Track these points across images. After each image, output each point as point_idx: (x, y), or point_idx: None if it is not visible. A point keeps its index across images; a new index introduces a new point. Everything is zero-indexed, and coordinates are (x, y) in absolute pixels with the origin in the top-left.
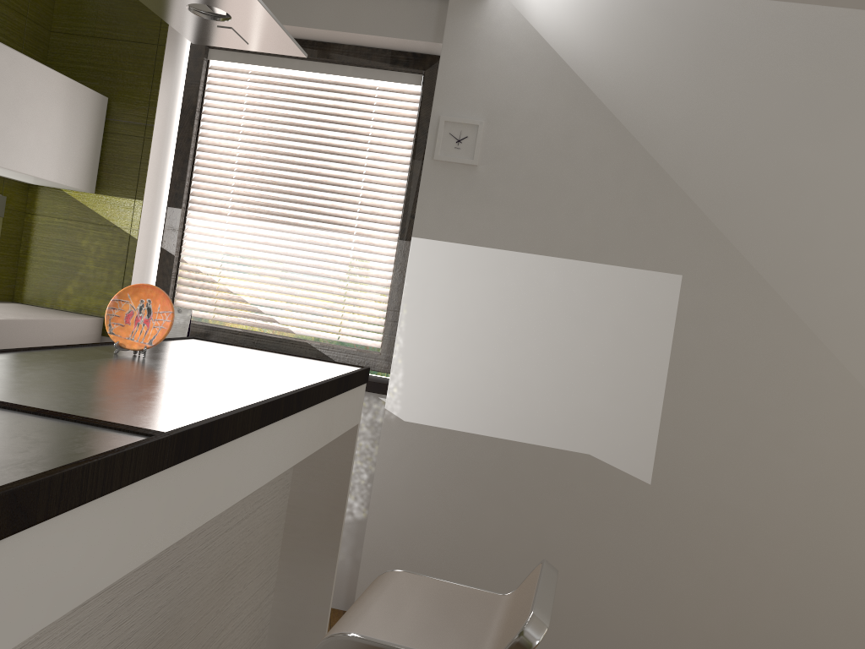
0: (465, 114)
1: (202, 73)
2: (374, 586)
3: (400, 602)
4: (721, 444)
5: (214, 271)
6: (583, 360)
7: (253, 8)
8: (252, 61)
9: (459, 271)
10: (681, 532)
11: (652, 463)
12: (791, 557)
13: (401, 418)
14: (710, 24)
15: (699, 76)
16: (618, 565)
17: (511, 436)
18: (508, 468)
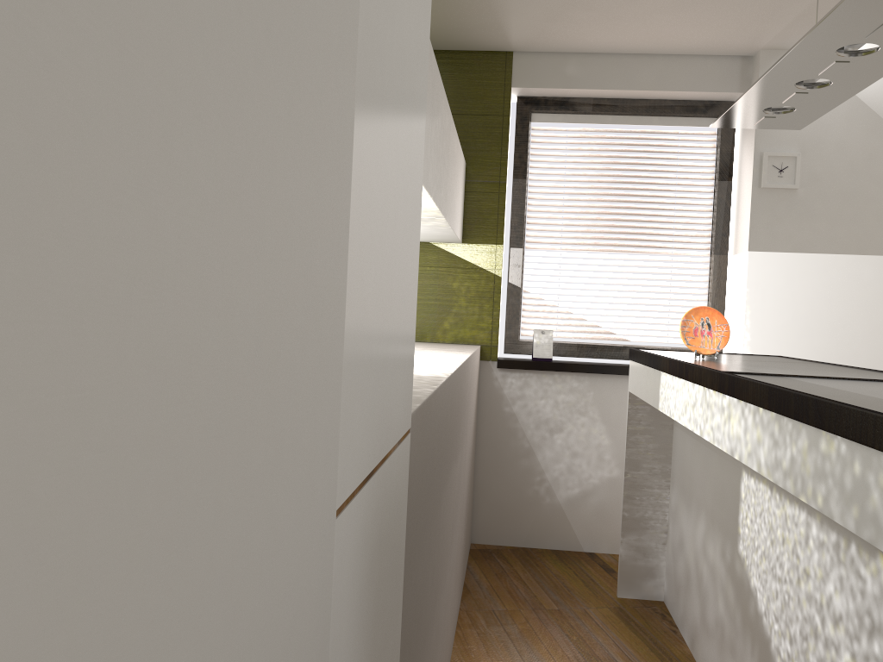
0: (782, 148)
1: (529, 134)
2: None
3: None
4: None
5: (553, 297)
6: None
7: (827, 106)
8: (570, 120)
9: (790, 275)
10: None
11: None
12: None
13: None
14: None
15: None
16: None
17: None
18: None
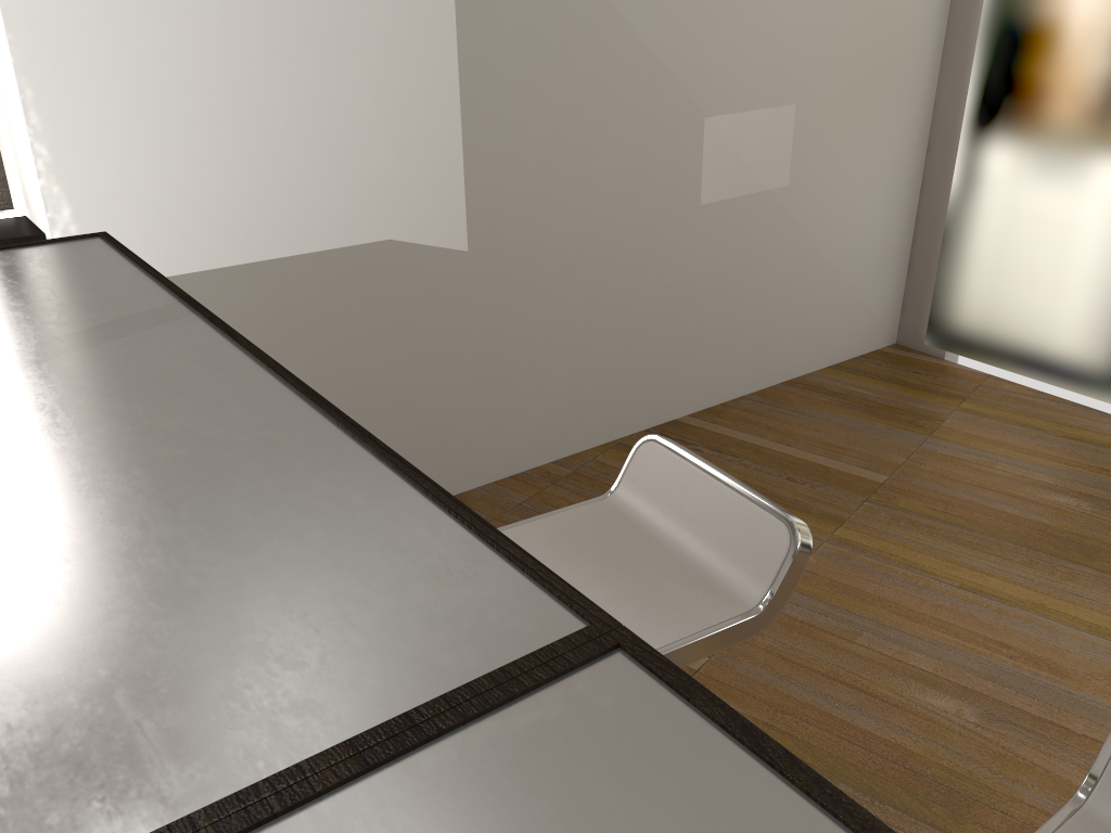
0: None
1: None
2: None
3: None
4: (533, 172)
5: None
6: (351, 105)
7: None
8: None
9: None
10: (510, 296)
11: (465, 223)
12: (613, 277)
13: None
14: None
15: None
16: (453, 363)
17: (281, 252)
18: (290, 299)
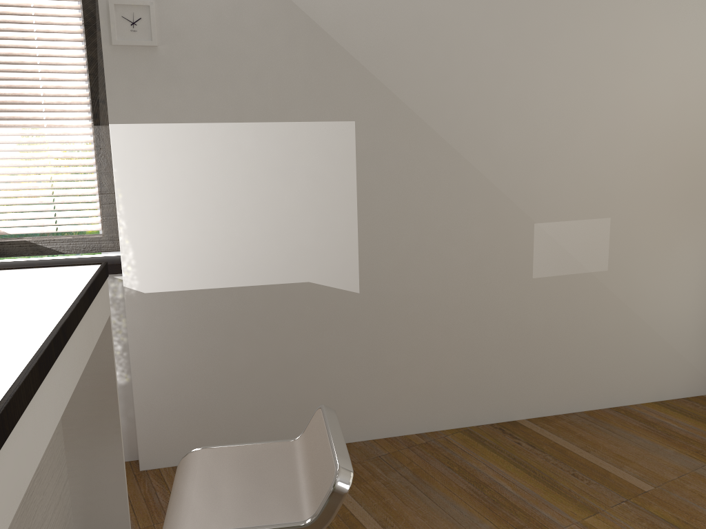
0: None
1: None
2: (185, 474)
3: (215, 482)
4: (405, 250)
5: None
6: (289, 207)
7: None
8: None
9: (163, 149)
10: (387, 322)
11: (358, 276)
12: (463, 318)
13: (142, 291)
14: None
15: None
16: (347, 359)
17: (243, 283)
18: (245, 309)
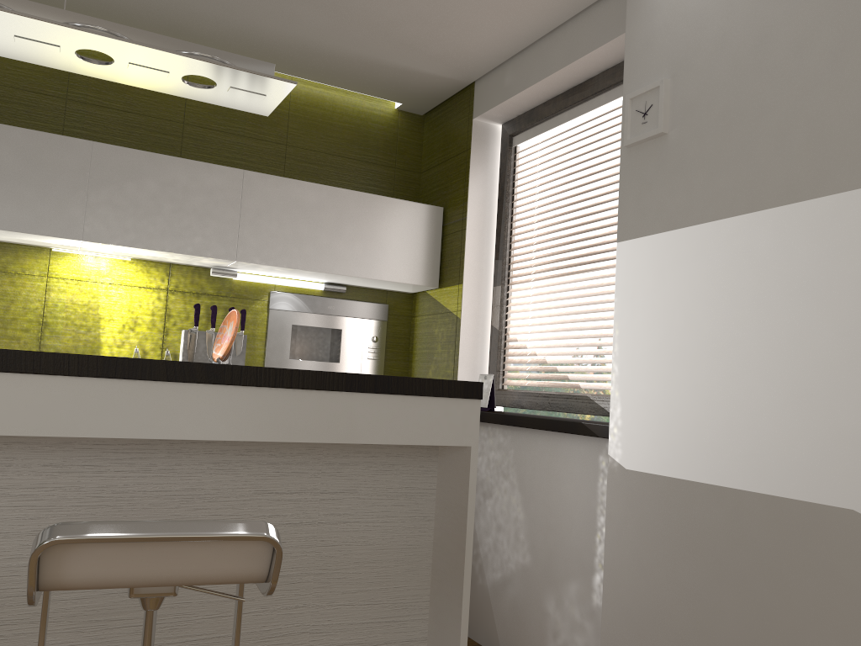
0: (651, 81)
1: (508, 161)
2: None
3: None
4: None
5: (526, 338)
6: (821, 352)
7: (186, 61)
8: (538, 131)
9: (661, 267)
10: None
11: None
12: None
13: (623, 466)
14: None
15: None
16: None
17: (739, 483)
18: (740, 533)
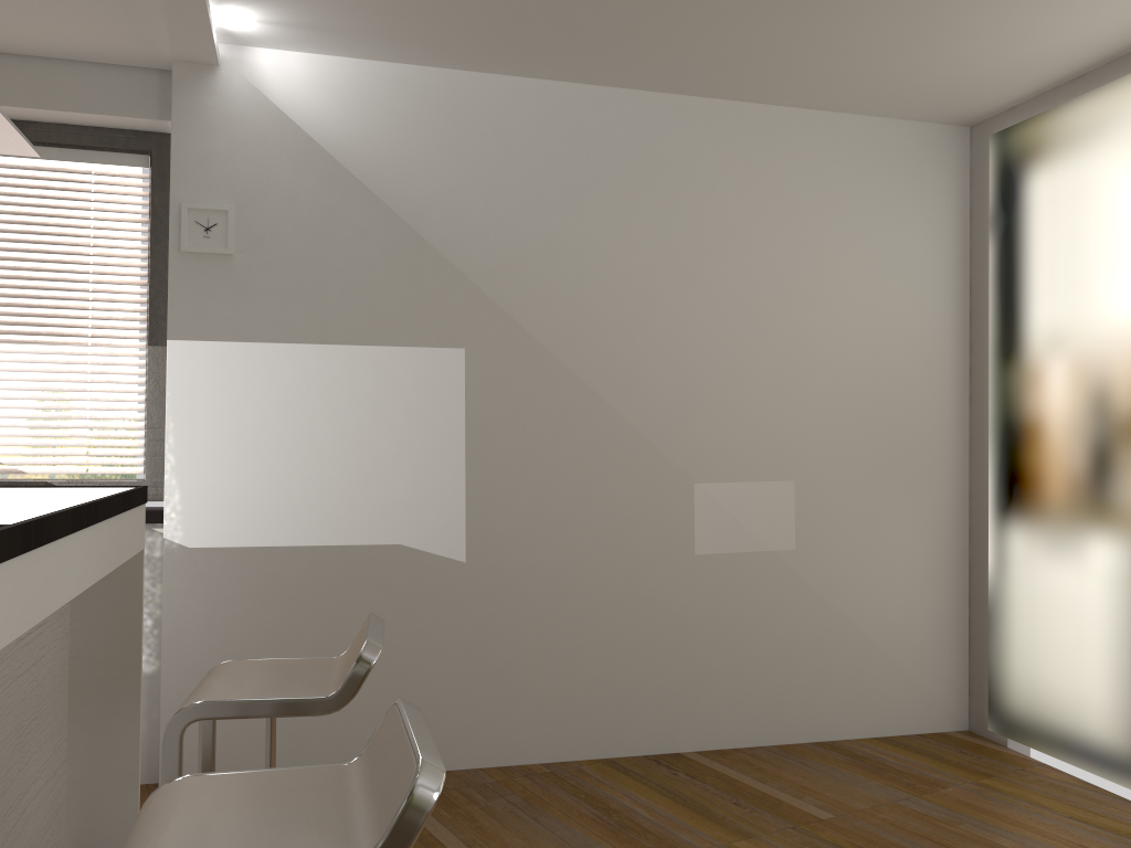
0: (211, 199)
1: None
2: (209, 675)
3: (241, 676)
4: (526, 509)
5: None
6: (379, 448)
7: None
8: None
9: (229, 372)
10: (502, 603)
11: (464, 540)
12: (604, 603)
13: (186, 545)
14: (454, 99)
15: (452, 150)
16: (447, 651)
17: (315, 541)
18: (317, 576)
